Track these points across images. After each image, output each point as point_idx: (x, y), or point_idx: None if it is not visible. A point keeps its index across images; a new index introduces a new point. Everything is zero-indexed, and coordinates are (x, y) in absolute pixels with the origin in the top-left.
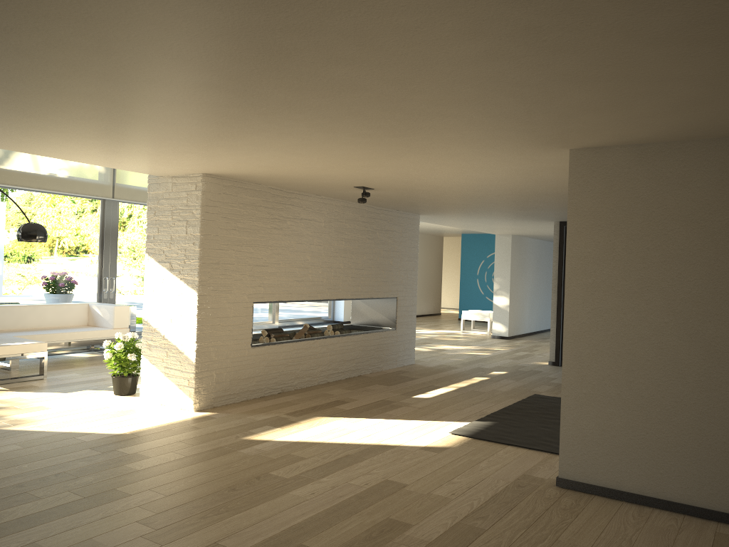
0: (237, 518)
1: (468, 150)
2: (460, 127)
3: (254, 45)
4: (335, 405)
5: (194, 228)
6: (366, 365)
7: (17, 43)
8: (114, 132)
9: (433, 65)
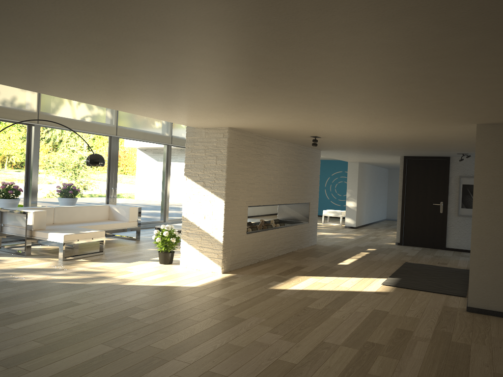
0: (318, 329)
1: (417, 122)
2: (434, 113)
3: (393, 80)
4: (299, 269)
5: (222, 161)
6: (295, 245)
7: (266, 73)
8: (222, 107)
9: (470, 90)
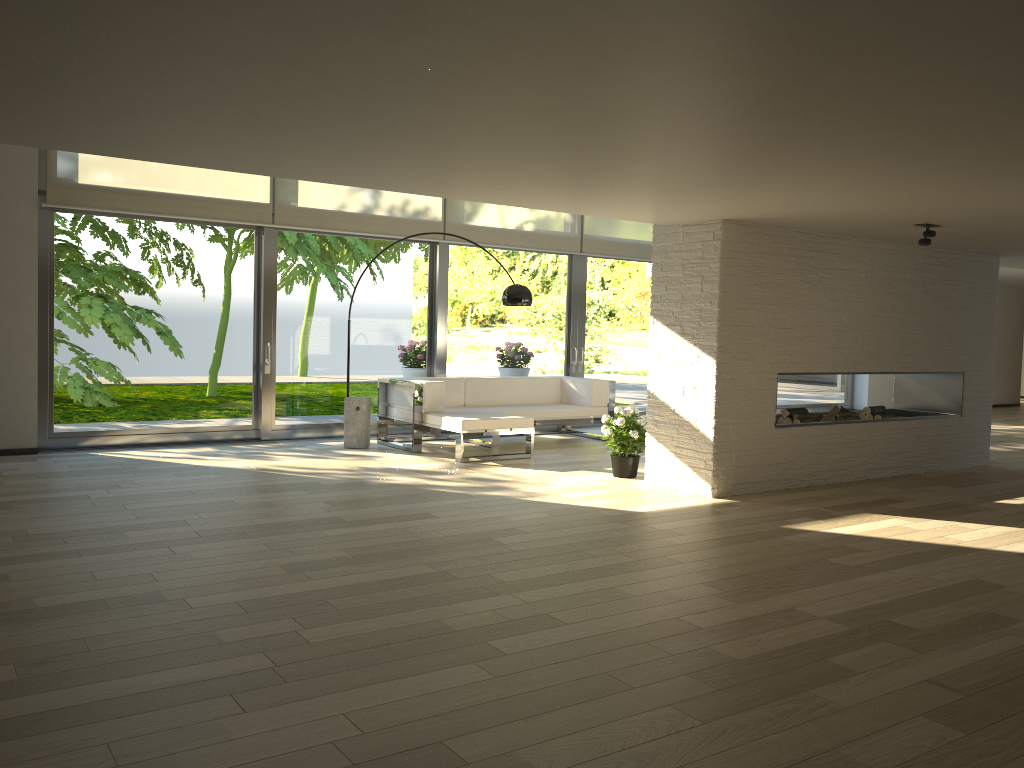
0: (806, 592)
1: None
2: None
3: (864, 96)
4: (886, 503)
5: (711, 284)
6: (918, 462)
7: (627, 117)
8: (654, 183)
9: None
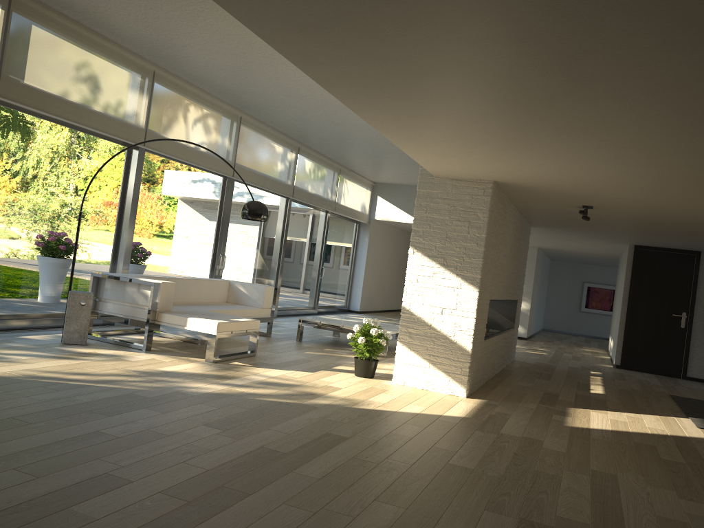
0: None
1: None
2: None
3: None
4: (555, 397)
5: (479, 229)
6: (504, 360)
7: None
8: (578, 150)
9: None
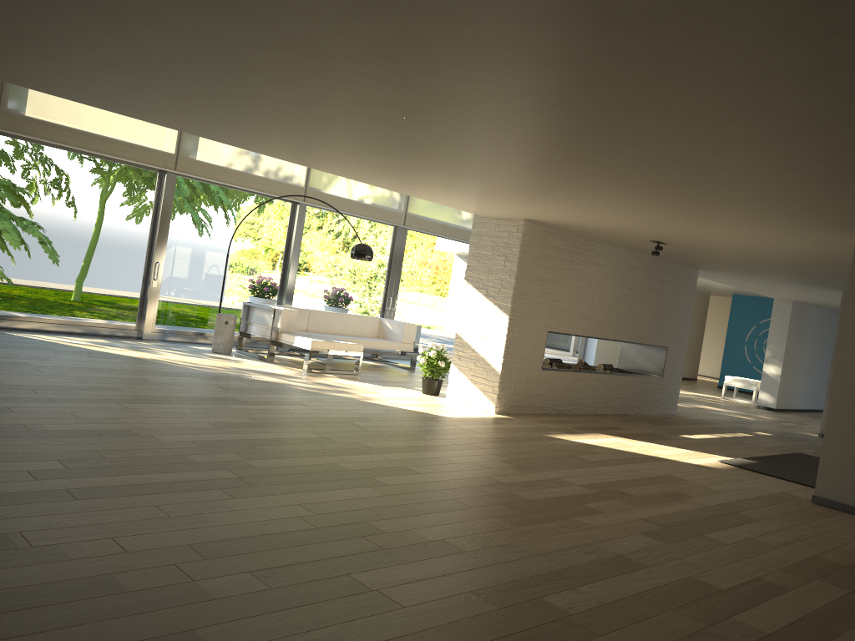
0: (566, 471)
1: (767, 225)
2: (766, 211)
3: (645, 162)
4: (610, 429)
5: (512, 263)
6: (631, 406)
7: (499, 150)
8: (492, 189)
9: (758, 180)
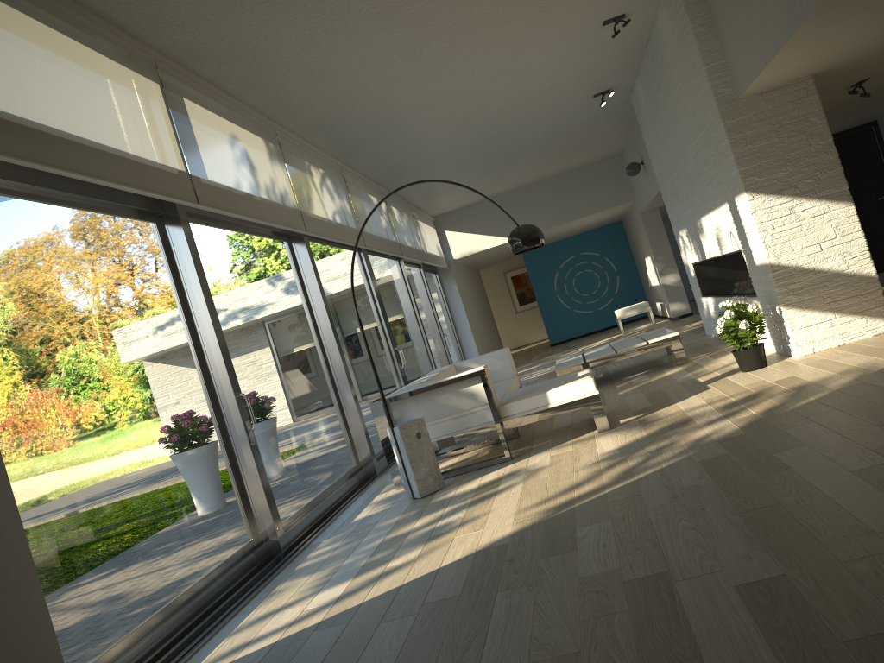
0: None
1: None
2: None
3: None
4: None
5: (822, 135)
6: None
7: None
8: None
9: None
